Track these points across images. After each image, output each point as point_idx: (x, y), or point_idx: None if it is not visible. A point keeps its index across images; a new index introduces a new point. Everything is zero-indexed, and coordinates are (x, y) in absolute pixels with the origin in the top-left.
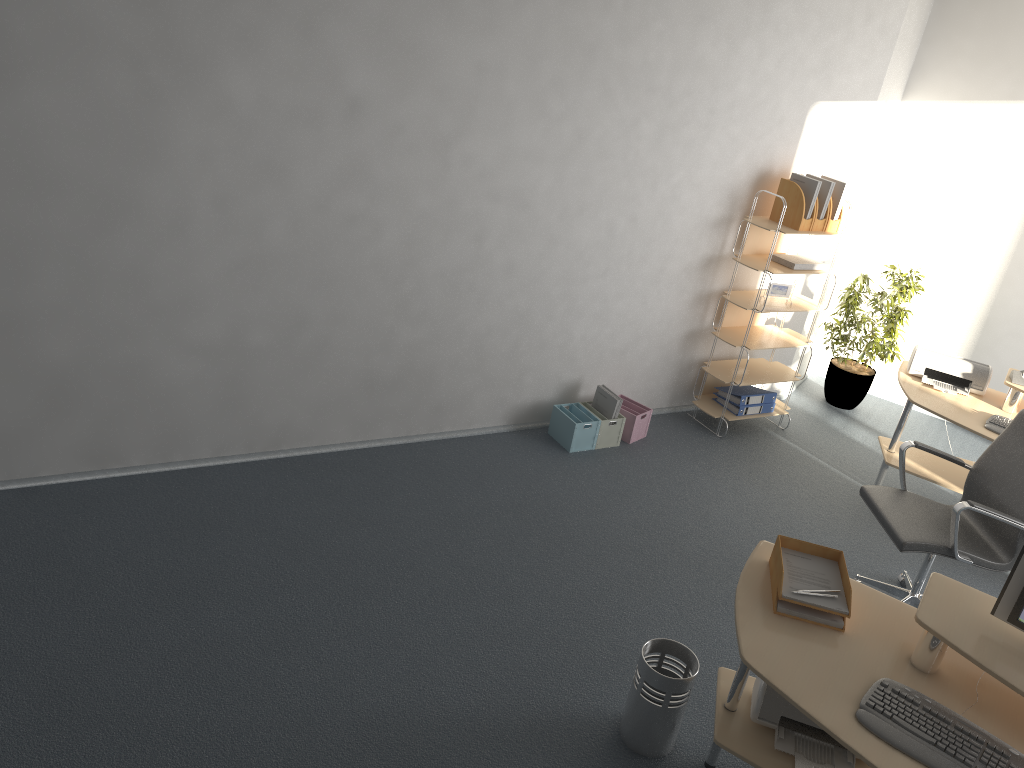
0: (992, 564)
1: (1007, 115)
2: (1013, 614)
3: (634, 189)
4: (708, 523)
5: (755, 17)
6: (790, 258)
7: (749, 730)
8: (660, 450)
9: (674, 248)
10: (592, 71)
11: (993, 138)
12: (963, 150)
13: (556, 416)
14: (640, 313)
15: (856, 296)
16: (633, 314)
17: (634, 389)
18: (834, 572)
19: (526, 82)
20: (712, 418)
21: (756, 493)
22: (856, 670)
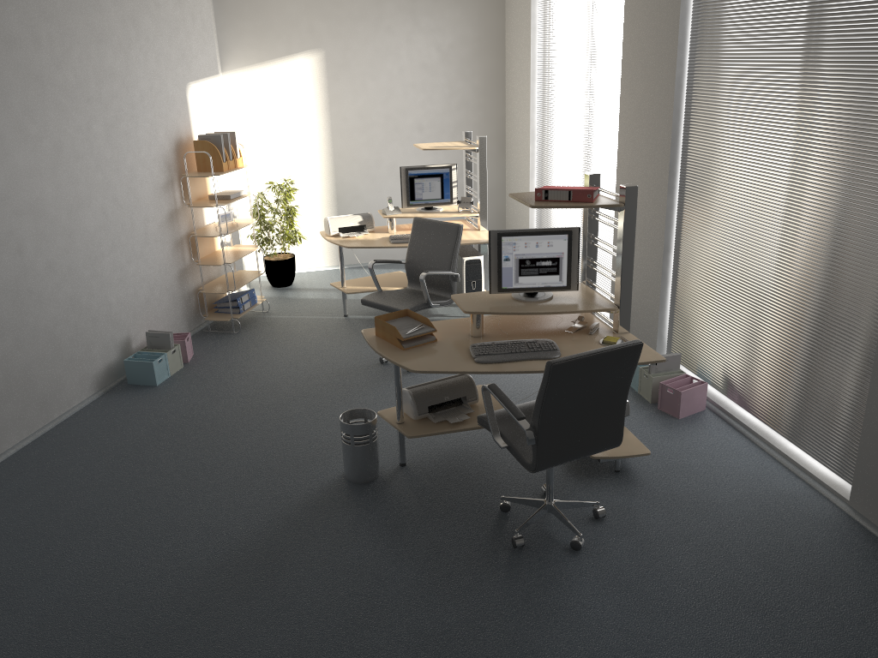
0: (446, 302)
1: (291, 65)
2: (499, 287)
3: (107, 177)
4: (282, 374)
5: (131, 32)
6: (223, 193)
7: (418, 424)
8: (211, 356)
9: (148, 213)
10: (47, 95)
11: (289, 81)
12: (275, 94)
13: (131, 367)
14: (146, 269)
15: (263, 208)
16: (142, 271)
17: (164, 328)
18: (411, 320)
19: (6, 115)
20: (221, 325)
21: (290, 348)
22: (457, 349)
